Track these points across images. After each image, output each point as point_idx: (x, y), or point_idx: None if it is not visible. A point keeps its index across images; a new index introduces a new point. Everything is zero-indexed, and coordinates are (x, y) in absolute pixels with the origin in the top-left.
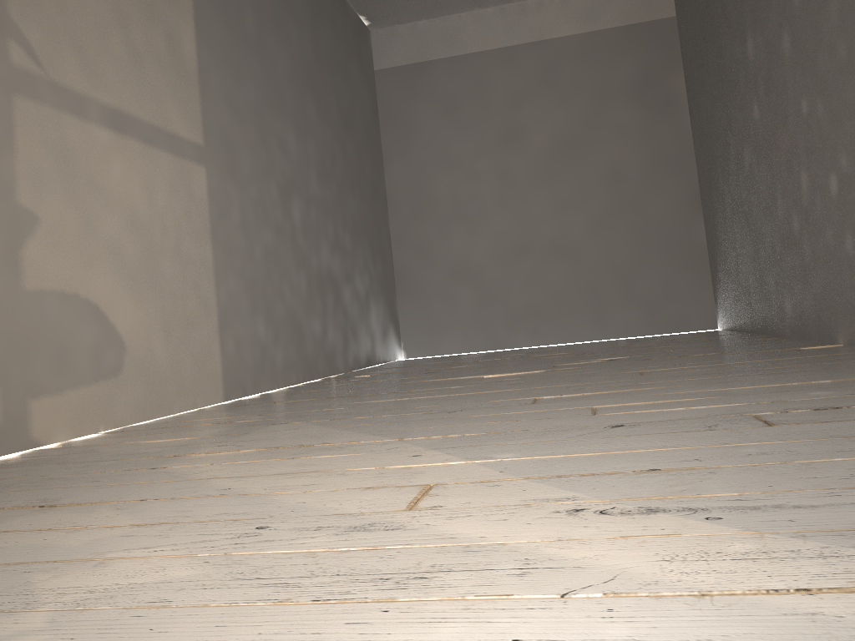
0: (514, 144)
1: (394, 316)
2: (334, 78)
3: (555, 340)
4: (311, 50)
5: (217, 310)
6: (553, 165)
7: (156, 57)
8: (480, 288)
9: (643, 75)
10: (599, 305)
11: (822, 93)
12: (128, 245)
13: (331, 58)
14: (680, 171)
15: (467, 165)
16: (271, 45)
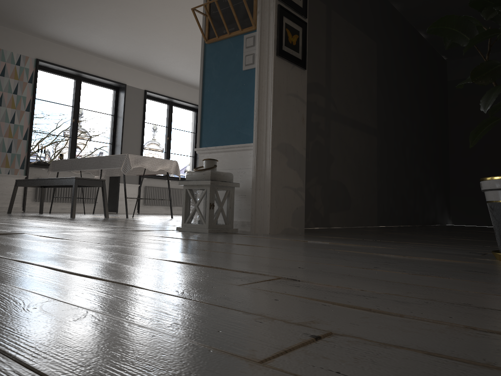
0: None
1: (447, 203)
2: (427, 90)
3: None
4: (418, 79)
5: (377, 191)
6: None
7: (364, 98)
8: None
9: None
10: None
11: None
12: (353, 166)
13: (427, 80)
14: None
15: (495, 130)
16: (402, 82)
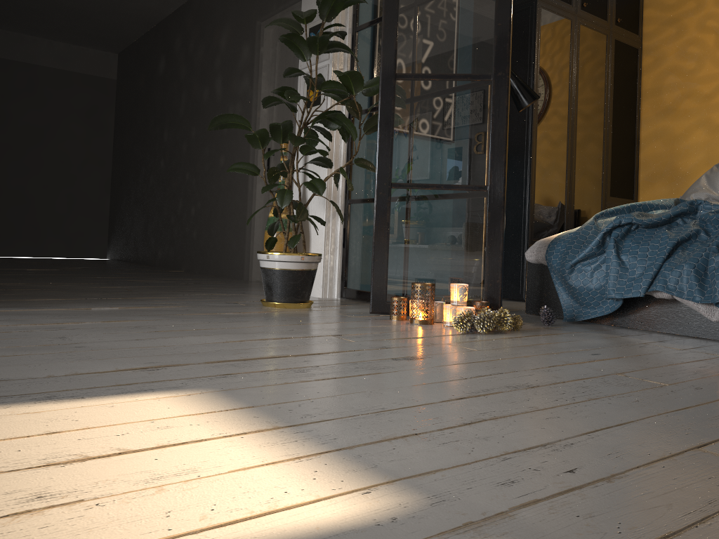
0: None
1: None
2: None
3: (4, 254)
4: None
5: None
6: (24, 144)
7: None
8: None
9: (91, 107)
10: (38, 236)
11: (196, 176)
12: None
13: None
14: (102, 167)
15: None
16: None
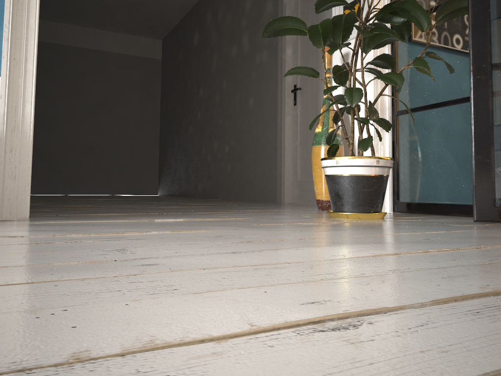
0: (79, 95)
1: None
2: None
3: (85, 193)
4: None
5: None
6: (97, 110)
7: None
8: (49, 162)
9: (144, 80)
10: (108, 179)
11: (228, 120)
12: None
13: None
14: (153, 125)
15: (52, 100)
16: None
